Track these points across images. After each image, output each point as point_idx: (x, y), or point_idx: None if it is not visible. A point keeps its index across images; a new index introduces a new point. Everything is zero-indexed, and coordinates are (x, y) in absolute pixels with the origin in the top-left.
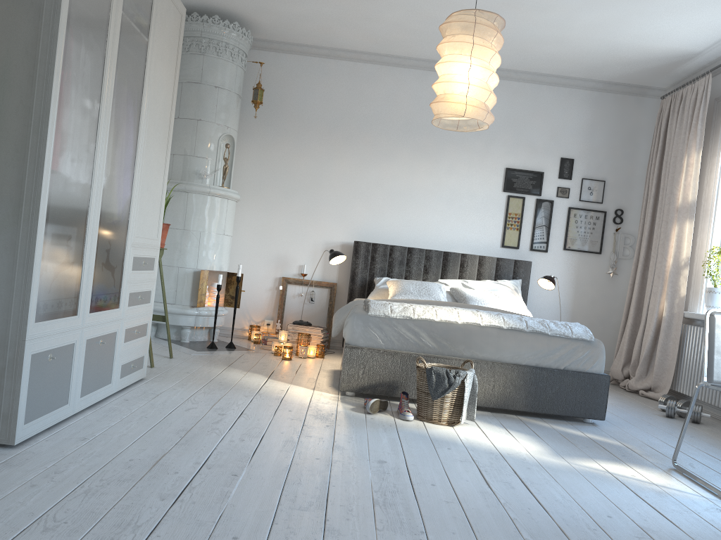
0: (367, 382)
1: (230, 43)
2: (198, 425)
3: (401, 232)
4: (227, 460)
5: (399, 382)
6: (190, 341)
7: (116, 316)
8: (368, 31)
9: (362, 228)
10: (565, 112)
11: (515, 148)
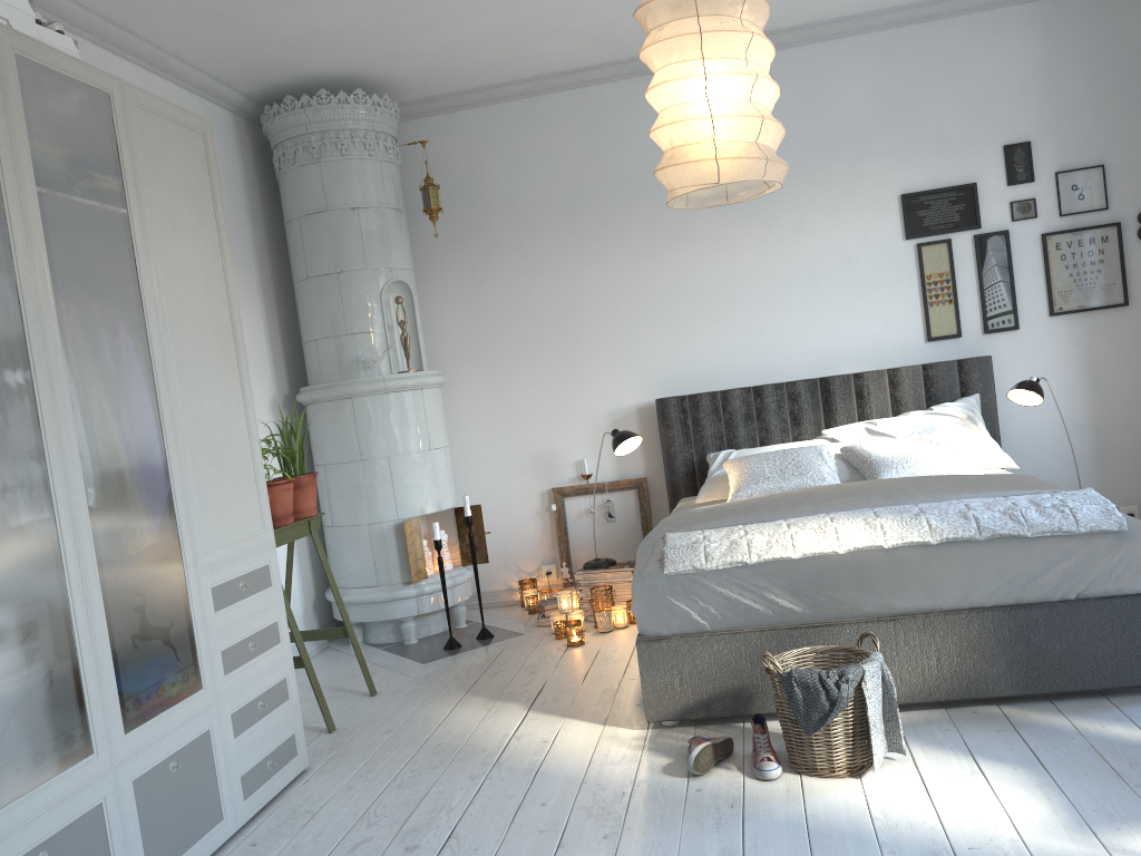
0: (693, 697)
1: (358, 128)
2: None
3: (736, 361)
4: None
5: (752, 686)
6: (420, 638)
7: (199, 705)
8: (581, 32)
9: (667, 371)
10: (990, 58)
11: (909, 153)
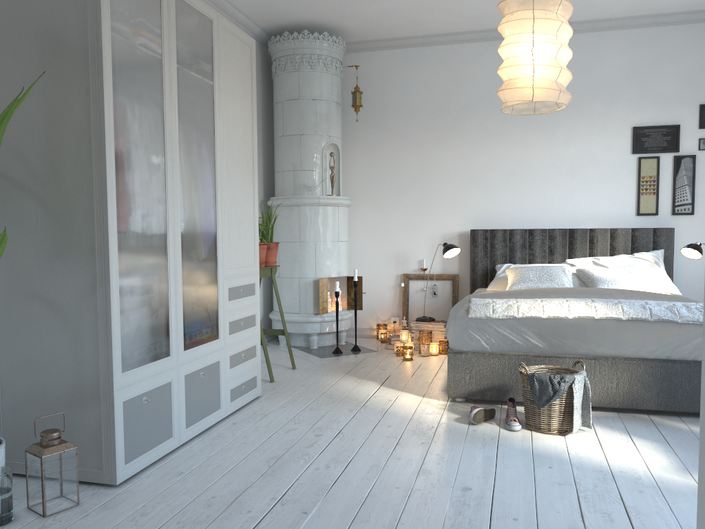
0: (475, 387)
1: (322, 54)
2: (291, 450)
3: (520, 213)
4: (303, 494)
5: (509, 385)
6: (319, 346)
7: (216, 346)
8: (457, 12)
9: (479, 214)
10: (699, 51)
11: (641, 103)
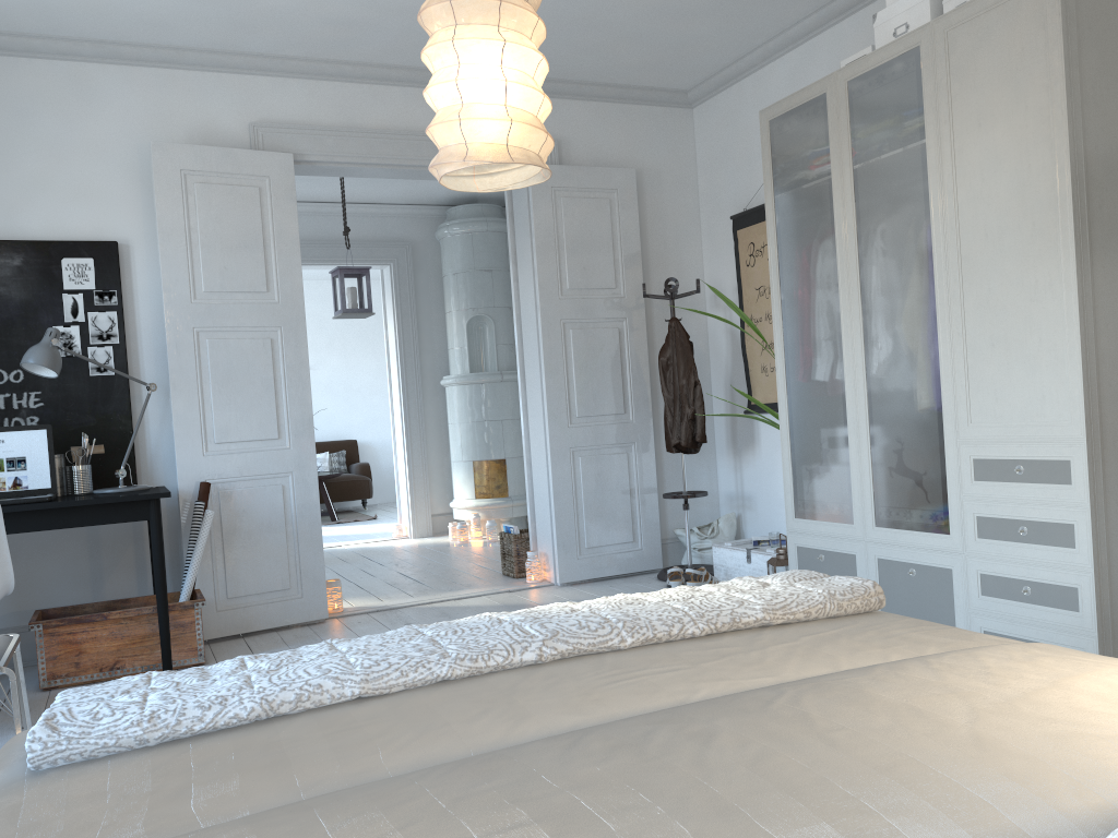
0: None
1: None
2: None
3: None
4: None
5: None
6: None
7: (942, 544)
8: None
9: None
10: None
11: None
